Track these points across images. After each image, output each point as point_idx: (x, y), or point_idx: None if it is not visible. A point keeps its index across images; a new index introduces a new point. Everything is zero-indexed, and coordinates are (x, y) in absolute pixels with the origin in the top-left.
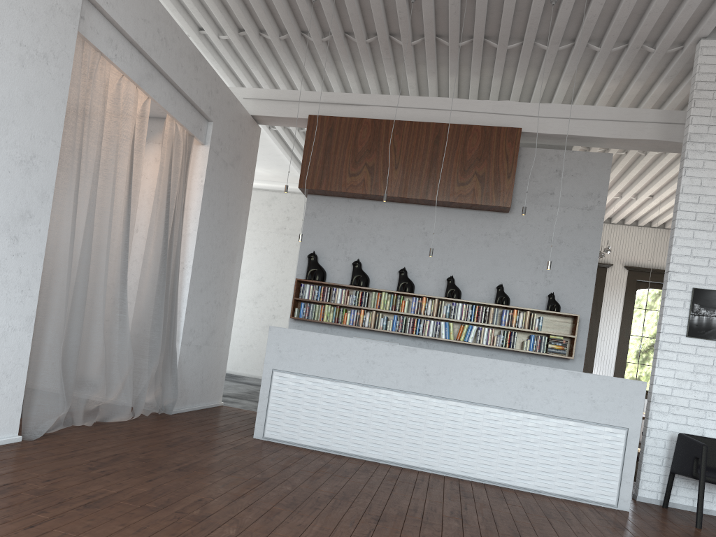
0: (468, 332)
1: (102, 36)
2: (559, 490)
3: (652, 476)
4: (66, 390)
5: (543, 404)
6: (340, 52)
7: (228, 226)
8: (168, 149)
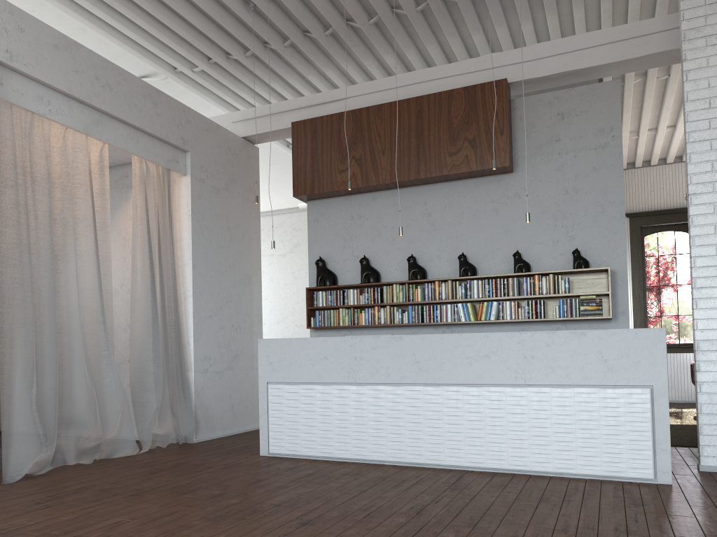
0: (488, 309)
1: (29, 95)
2: (582, 469)
3: (713, 439)
4: (46, 432)
5: (548, 373)
6: (306, 52)
7: (235, 249)
8: (142, 187)
